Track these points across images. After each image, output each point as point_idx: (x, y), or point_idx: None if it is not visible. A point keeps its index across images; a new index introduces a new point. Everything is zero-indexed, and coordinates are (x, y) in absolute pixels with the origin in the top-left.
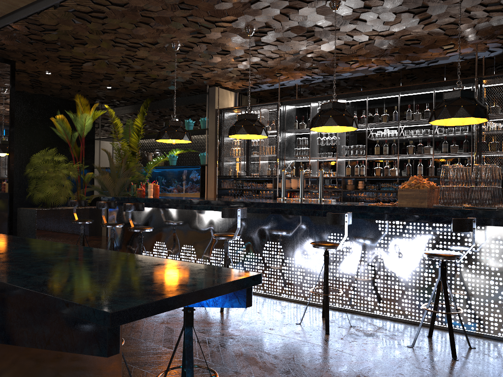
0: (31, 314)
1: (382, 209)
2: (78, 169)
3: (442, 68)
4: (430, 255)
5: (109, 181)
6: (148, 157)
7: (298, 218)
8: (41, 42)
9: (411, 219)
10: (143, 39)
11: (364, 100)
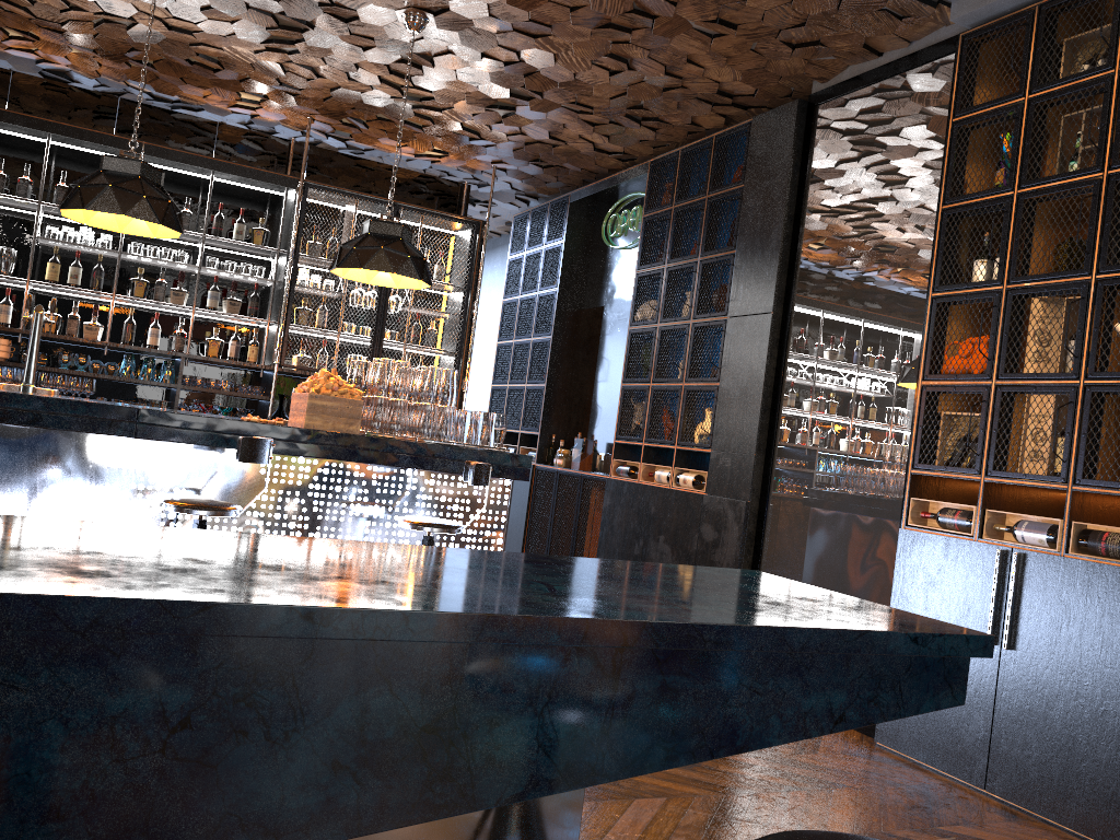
0: (796, 677)
1: (286, 433)
2: None
3: (212, 131)
4: (425, 526)
5: None
6: None
7: (46, 435)
8: None
9: (342, 456)
10: None
11: (19, 138)
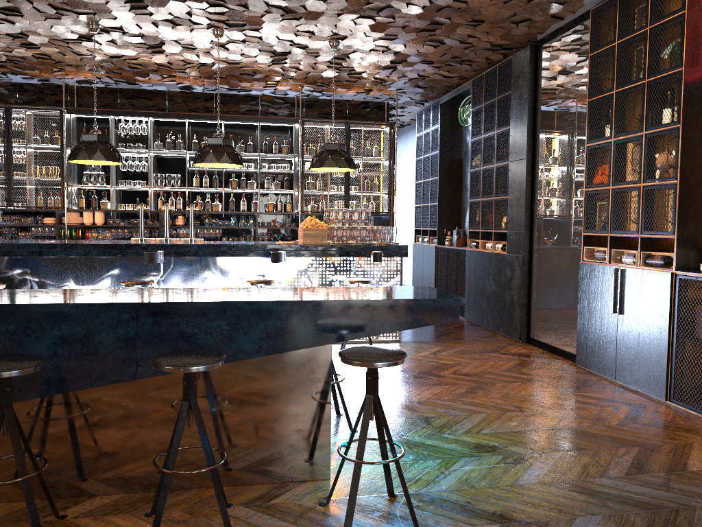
0: (393, 313)
1: (294, 247)
2: None
3: (257, 100)
4: (354, 282)
5: None
6: None
7: (200, 259)
8: None
9: (319, 255)
10: None
11: (174, 121)
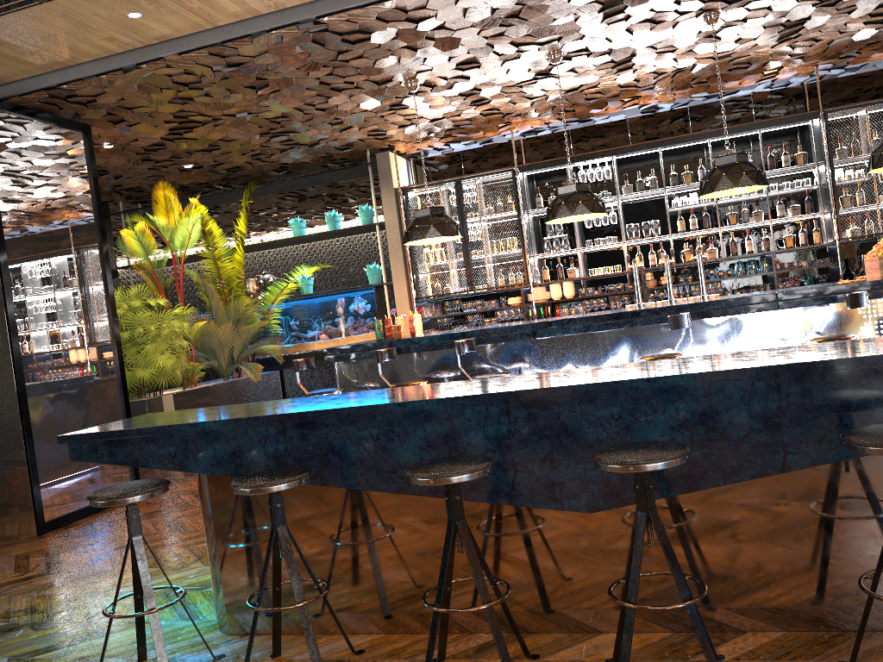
0: None
1: (870, 285)
2: (194, 316)
3: (748, 102)
4: None
5: (230, 334)
6: (247, 287)
7: (729, 319)
8: (183, 88)
9: None
10: (376, 74)
11: (641, 155)
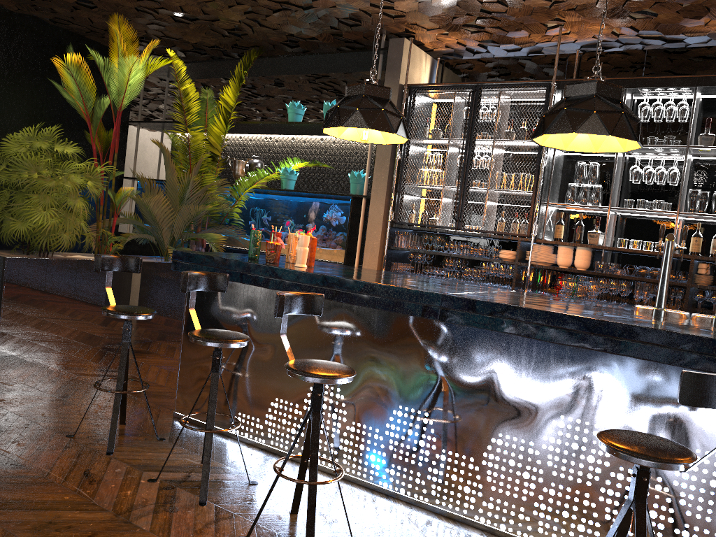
0: None
1: None
2: (106, 176)
3: None
4: None
5: (165, 210)
6: (235, 169)
7: None
8: None
9: None
10: None
11: None
